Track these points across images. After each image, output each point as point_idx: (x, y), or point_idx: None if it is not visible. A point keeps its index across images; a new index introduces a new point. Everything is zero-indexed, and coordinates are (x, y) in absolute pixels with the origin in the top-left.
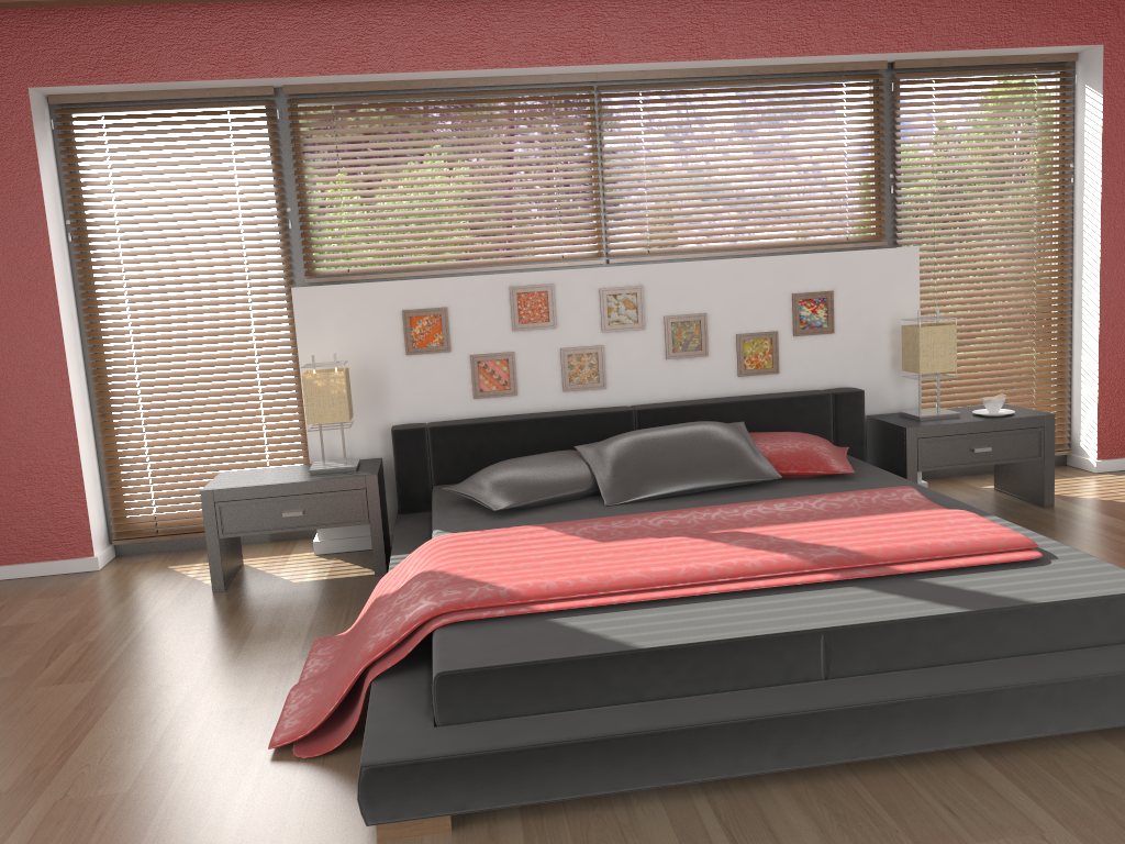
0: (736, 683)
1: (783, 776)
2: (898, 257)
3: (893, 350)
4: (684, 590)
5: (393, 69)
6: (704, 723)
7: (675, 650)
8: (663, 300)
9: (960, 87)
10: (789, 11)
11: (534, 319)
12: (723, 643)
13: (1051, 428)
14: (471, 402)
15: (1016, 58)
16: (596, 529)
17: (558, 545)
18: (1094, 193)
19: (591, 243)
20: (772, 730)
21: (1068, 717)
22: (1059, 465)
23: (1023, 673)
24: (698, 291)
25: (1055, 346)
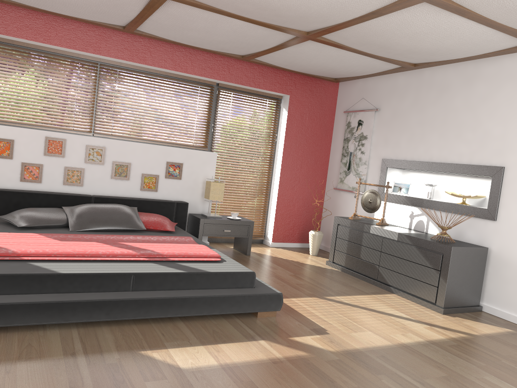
0: (97, 289)
1: (109, 324)
2: (209, 155)
3: (203, 189)
4: (87, 258)
5: (6, 34)
6: (80, 300)
7: (75, 275)
8: (113, 154)
9: (241, 98)
10: (181, 55)
11: (55, 152)
12: (94, 274)
13: (252, 226)
14: (19, 183)
15: (262, 93)
16: (61, 237)
17: (42, 240)
18: (281, 146)
19: (87, 126)
20: (106, 304)
21: (211, 308)
22: (260, 243)
23: (199, 293)
24: (129, 153)
25: (263, 199)
